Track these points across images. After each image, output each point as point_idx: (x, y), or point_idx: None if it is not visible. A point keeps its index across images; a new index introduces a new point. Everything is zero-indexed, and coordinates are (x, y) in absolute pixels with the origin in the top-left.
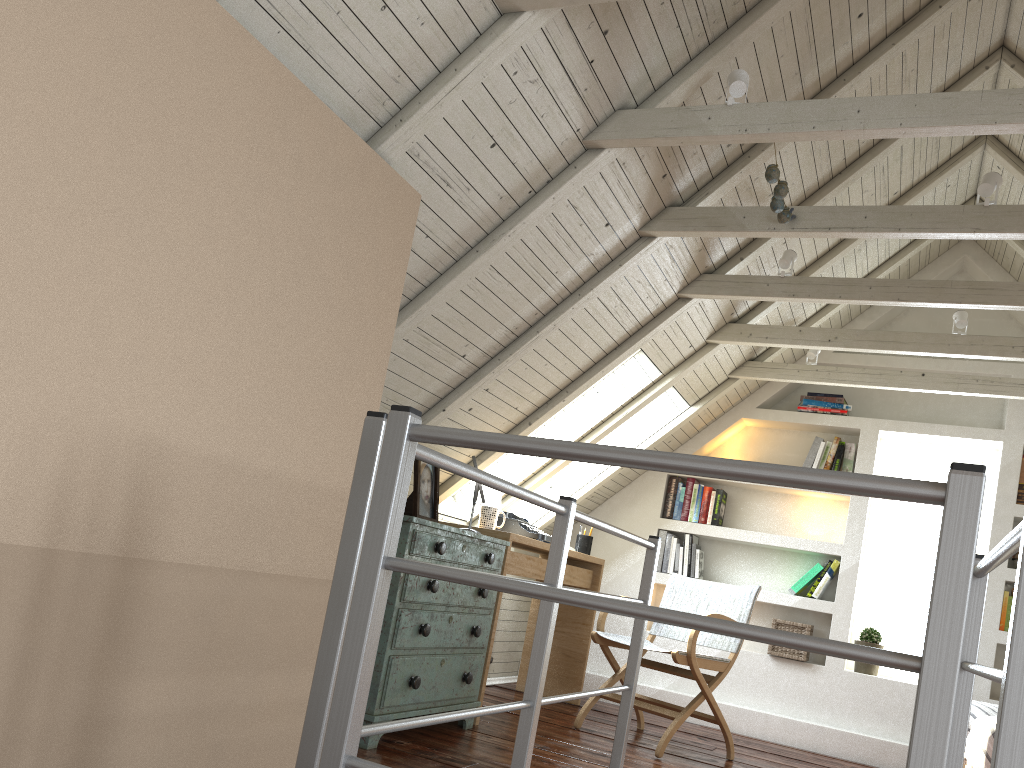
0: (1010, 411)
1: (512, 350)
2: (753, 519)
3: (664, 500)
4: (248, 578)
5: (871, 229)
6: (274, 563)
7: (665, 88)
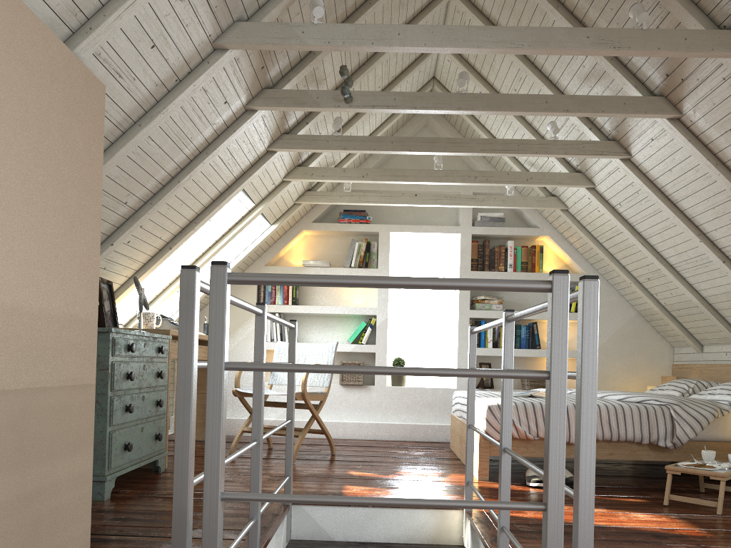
0: (462, 214)
1: (161, 196)
2: (318, 298)
3: (257, 291)
4: (38, 393)
5: (399, 107)
6: (52, 378)
7: (267, 7)
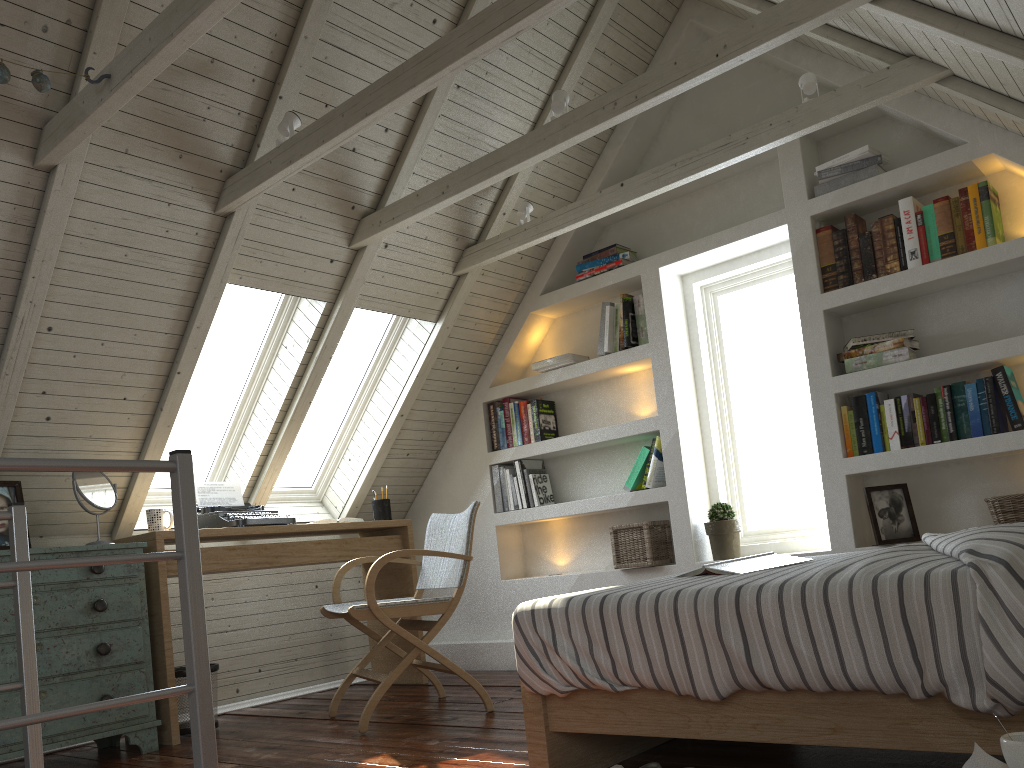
0: (785, 183)
1: (7, 345)
2: (586, 420)
3: (490, 432)
4: None
5: (156, 50)
6: None
7: None
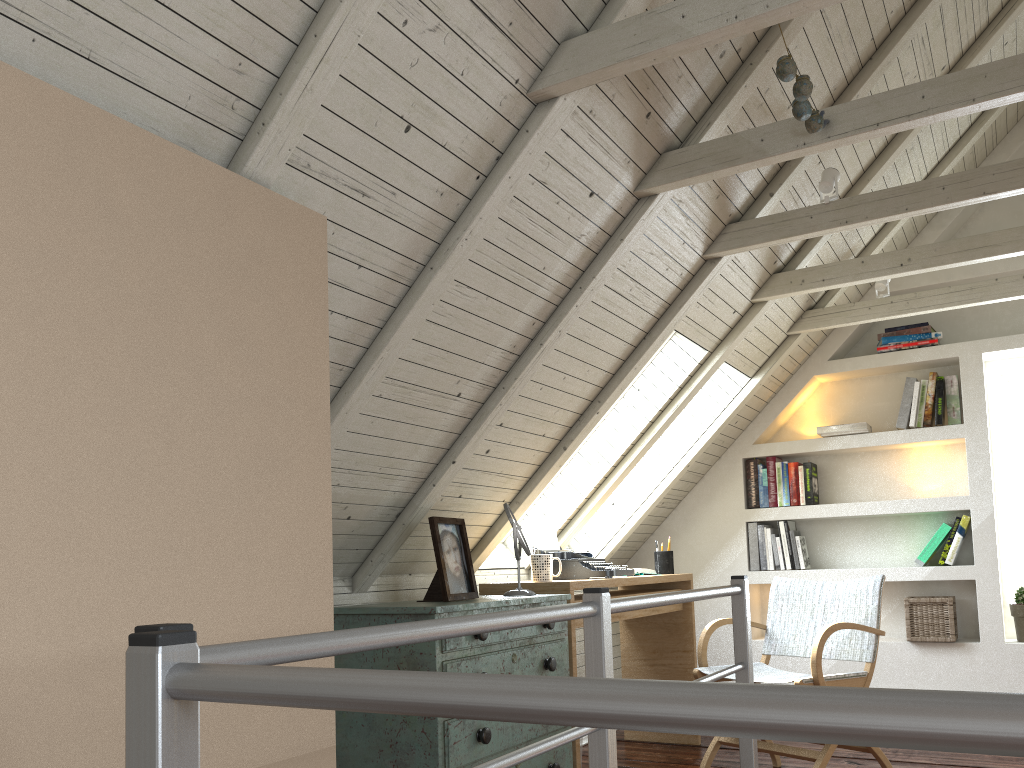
0: None
1: (516, 373)
2: (854, 487)
3: (745, 488)
4: None
5: (934, 110)
6: (215, 764)
7: None
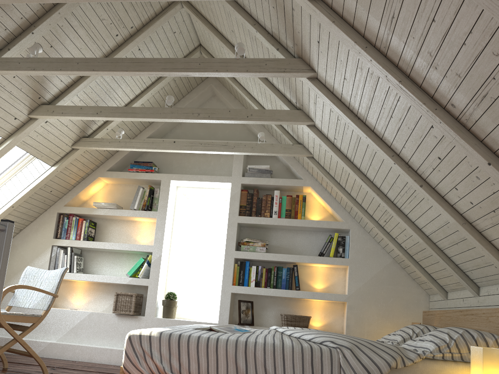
0: (234, 166)
1: None
2: (111, 236)
3: (57, 228)
4: None
5: None
6: None
7: None
